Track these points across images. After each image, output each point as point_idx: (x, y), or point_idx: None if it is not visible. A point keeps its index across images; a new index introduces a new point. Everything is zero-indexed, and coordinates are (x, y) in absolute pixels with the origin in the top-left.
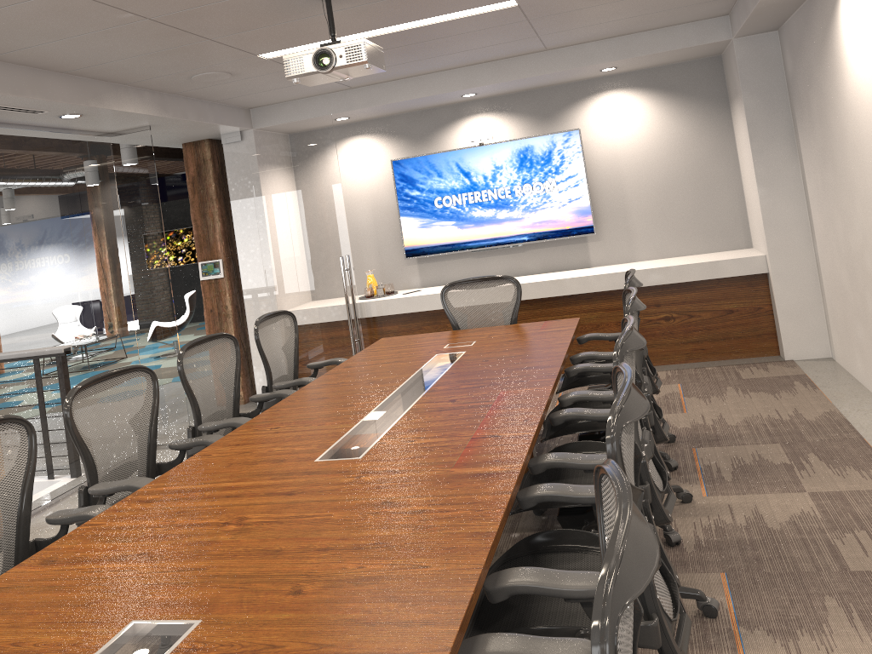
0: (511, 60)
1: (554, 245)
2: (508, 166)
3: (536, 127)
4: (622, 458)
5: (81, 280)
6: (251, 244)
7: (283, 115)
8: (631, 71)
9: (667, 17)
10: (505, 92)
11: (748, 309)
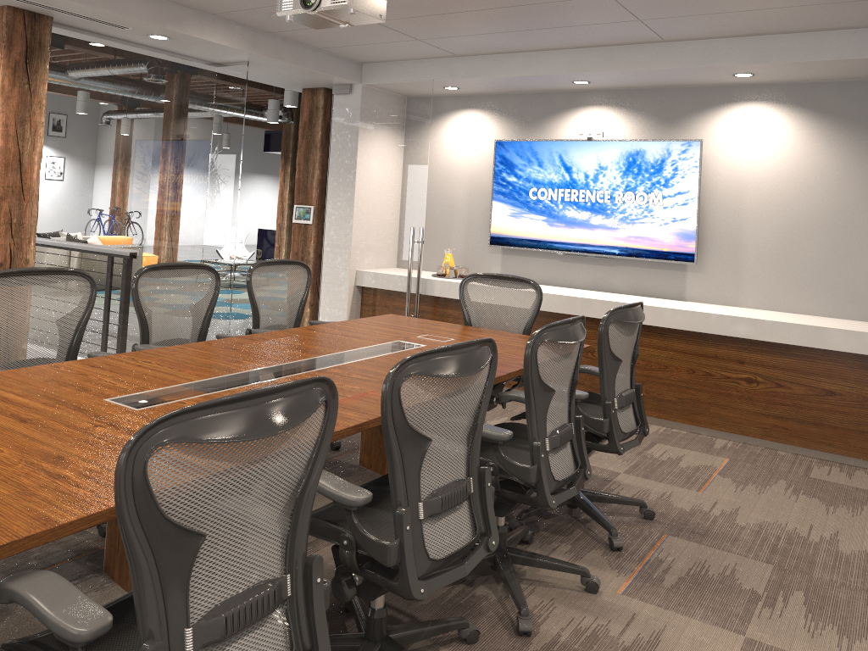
0: (624, 48)
1: (648, 267)
2: (614, 168)
3: (654, 130)
4: (146, 482)
5: (153, 193)
6: (338, 197)
7: (390, 74)
8: (780, 82)
9: (807, 17)
10: (626, 85)
11: (854, 396)
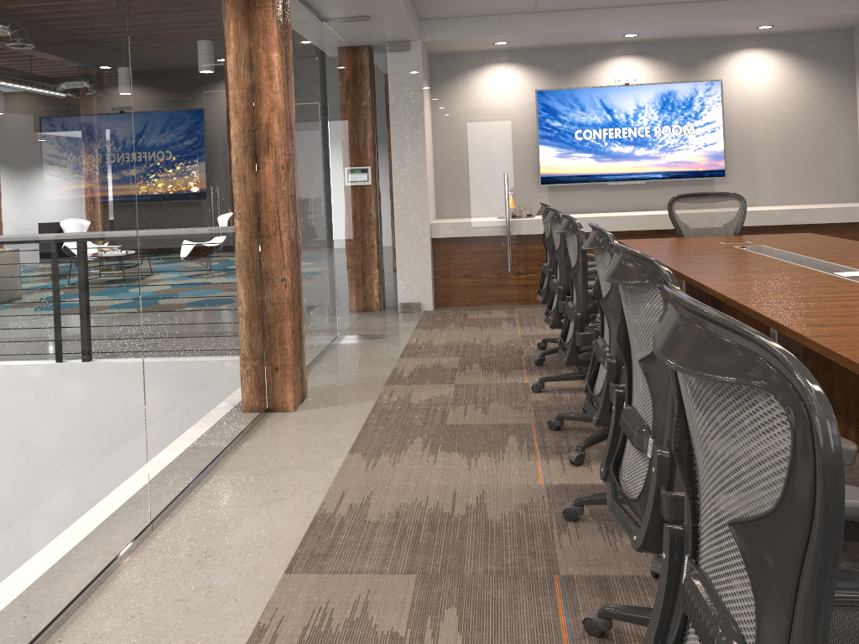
0: (690, 5)
1: (683, 185)
2: (650, 107)
3: (677, 74)
4: None
5: (314, 159)
6: (408, 154)
7: (454, 30)
8: (771, 33)
9: None
10: (656, 38)
11: None
